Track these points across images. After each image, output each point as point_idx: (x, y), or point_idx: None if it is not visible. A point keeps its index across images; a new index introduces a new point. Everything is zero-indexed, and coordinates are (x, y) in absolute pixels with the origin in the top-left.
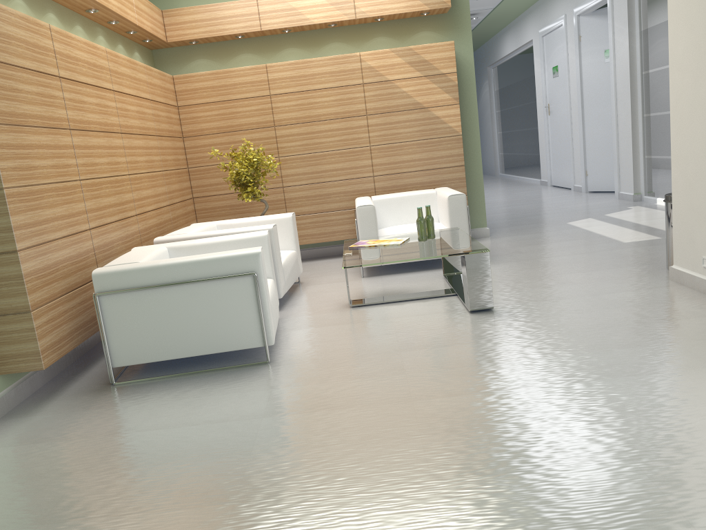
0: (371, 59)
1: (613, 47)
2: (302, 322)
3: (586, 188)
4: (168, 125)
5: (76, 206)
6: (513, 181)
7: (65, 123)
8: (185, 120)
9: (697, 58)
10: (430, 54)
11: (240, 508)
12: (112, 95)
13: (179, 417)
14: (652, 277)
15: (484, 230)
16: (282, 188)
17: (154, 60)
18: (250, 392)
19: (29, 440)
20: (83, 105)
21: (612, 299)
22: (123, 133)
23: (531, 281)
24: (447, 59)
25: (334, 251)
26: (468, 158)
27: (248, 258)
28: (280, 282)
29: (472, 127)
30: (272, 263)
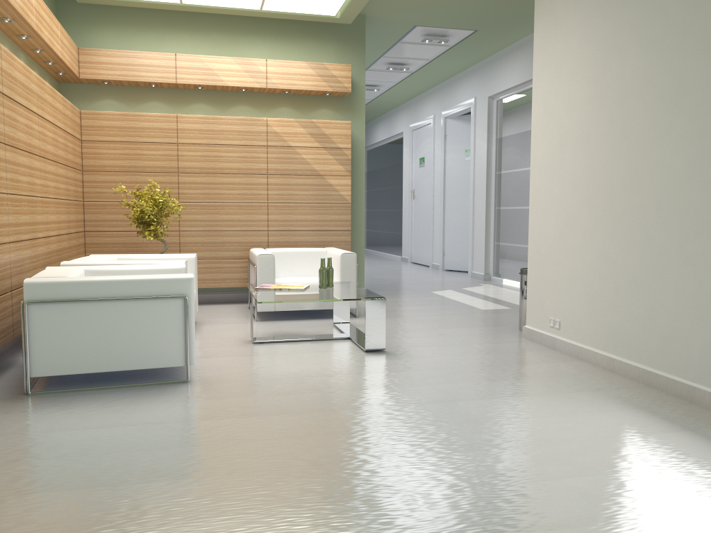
0: (277, 125)
1: (474, 148)
2: (209, 352)
3: (443, 266)
4: (73, 156)
5: (2, 218)
6: (375, 255)
7: (2, 137)
8: (87, 154)
9: (552, 163)
10: (330, 129)
11: (206, 480)
12: (36, 119)
13: (114, 419)
14: (509, 334)
15: None
16: (178, 232)
17: (60, 92)
18: (179, 402)
19: None
20: (16, 124)
21: (481, 348)
22: (40, 156)
23: (411, 332)
24: (343, 135)
25: (220, 298)
26: (353, 225)
27: (181, 282)
28: None
29: (359, 198)
30: None
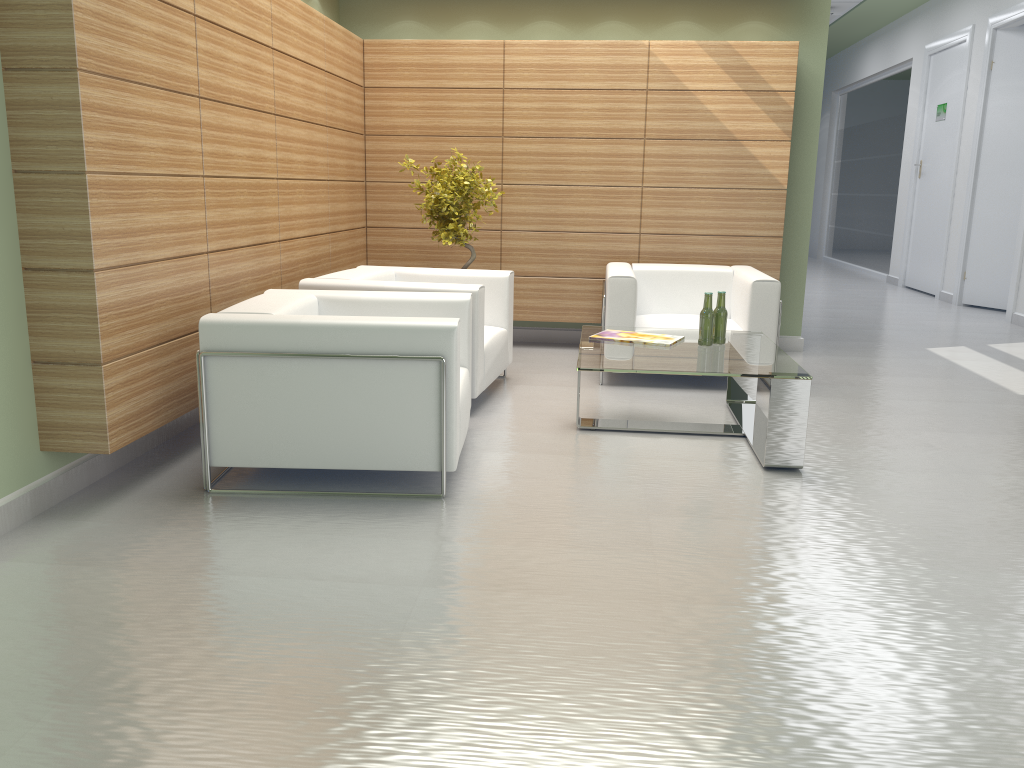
0: (666, 53)
1: None
2: (501, 441)
3: (959, 299)
4: (346, 113)
5: (191, 215)
6: (843, 270)
7: (193, 86)
8: (371, 109)
9: None
10: (758, 58)
11: (368, 736)
12: (269, 55)
13: (296, 562)
14: None
15: (795, 341)
16: (499, 232)
17: (340, 13)
18: (409, 540)
19: (70, 559)
20: (224, 64)
21: (997, 486)
22: (277, 115)
23: (864, 434)
24: (783, 68)
25: (561, 337)
26: (789, 226)
27: (436, 333)
28: (478, 374)
29: (804, 180)
30: (470, 344)
